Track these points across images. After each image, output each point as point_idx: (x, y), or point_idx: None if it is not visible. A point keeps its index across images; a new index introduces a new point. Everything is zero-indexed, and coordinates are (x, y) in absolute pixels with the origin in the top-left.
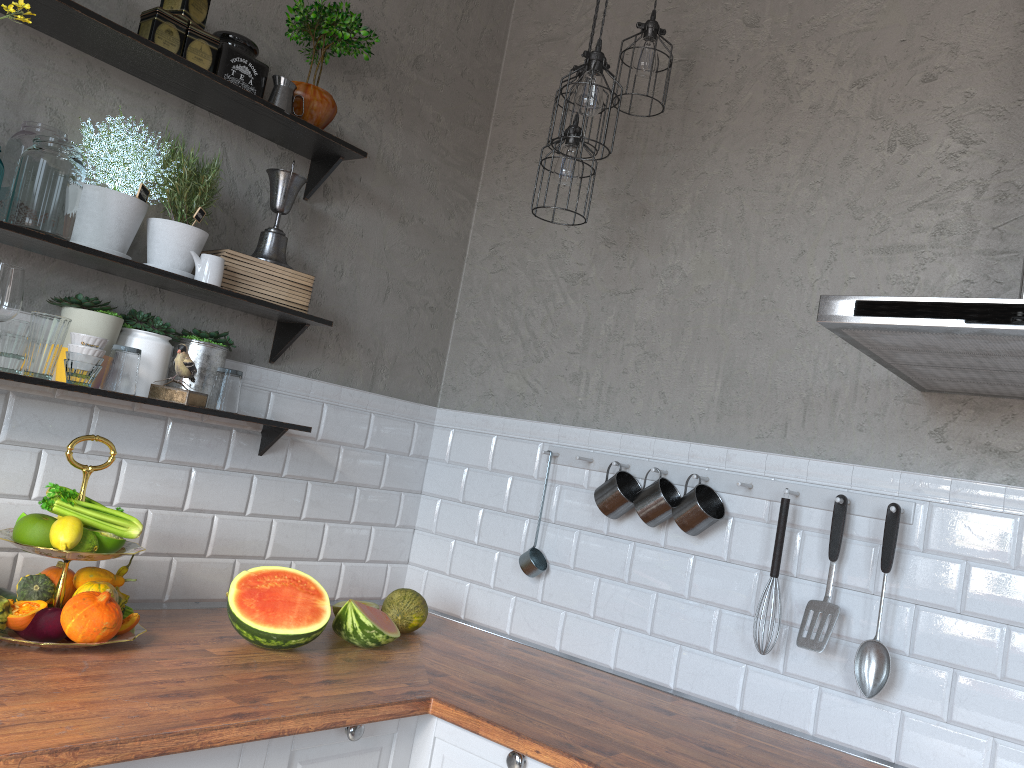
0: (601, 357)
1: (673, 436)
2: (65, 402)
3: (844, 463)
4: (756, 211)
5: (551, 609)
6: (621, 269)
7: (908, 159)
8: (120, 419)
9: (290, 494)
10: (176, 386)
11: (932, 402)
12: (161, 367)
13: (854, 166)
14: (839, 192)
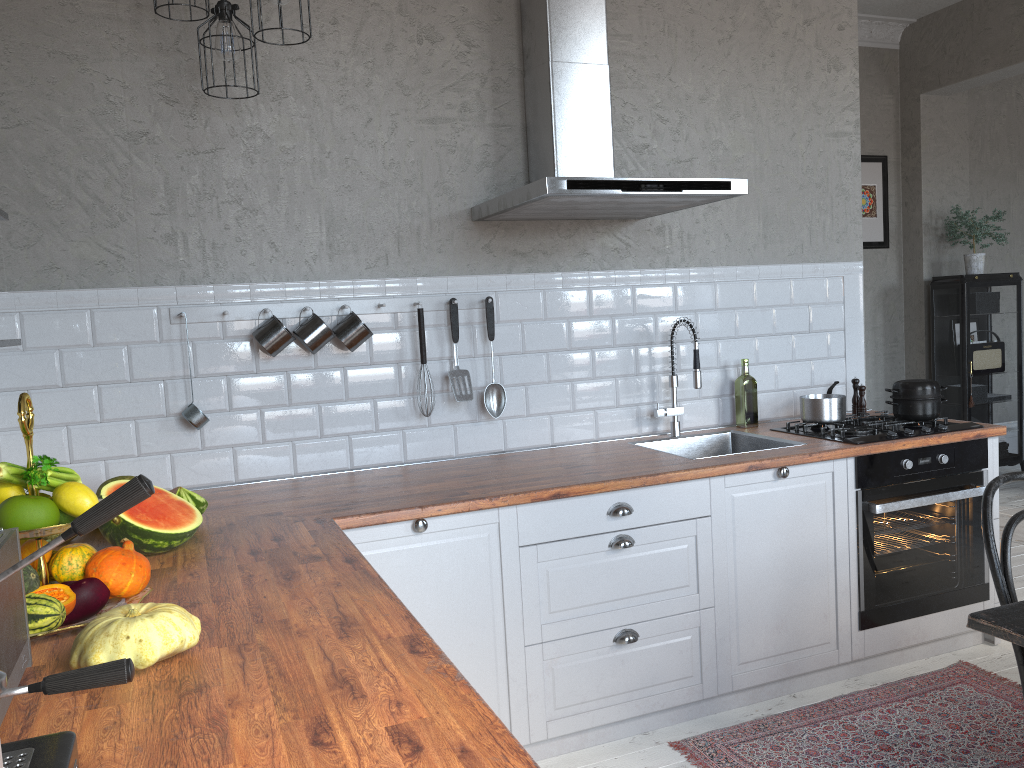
0: (195, 216)
1: (293, 278)
2: None
3: (441, 276)
4: (322, 82)
5: (217, 451)
6: (194, 129)
7: (433, 52)
8: None
9: None
10: None
11: (480, 227)
12: None
13: (396, 52)
14: (389, 72)
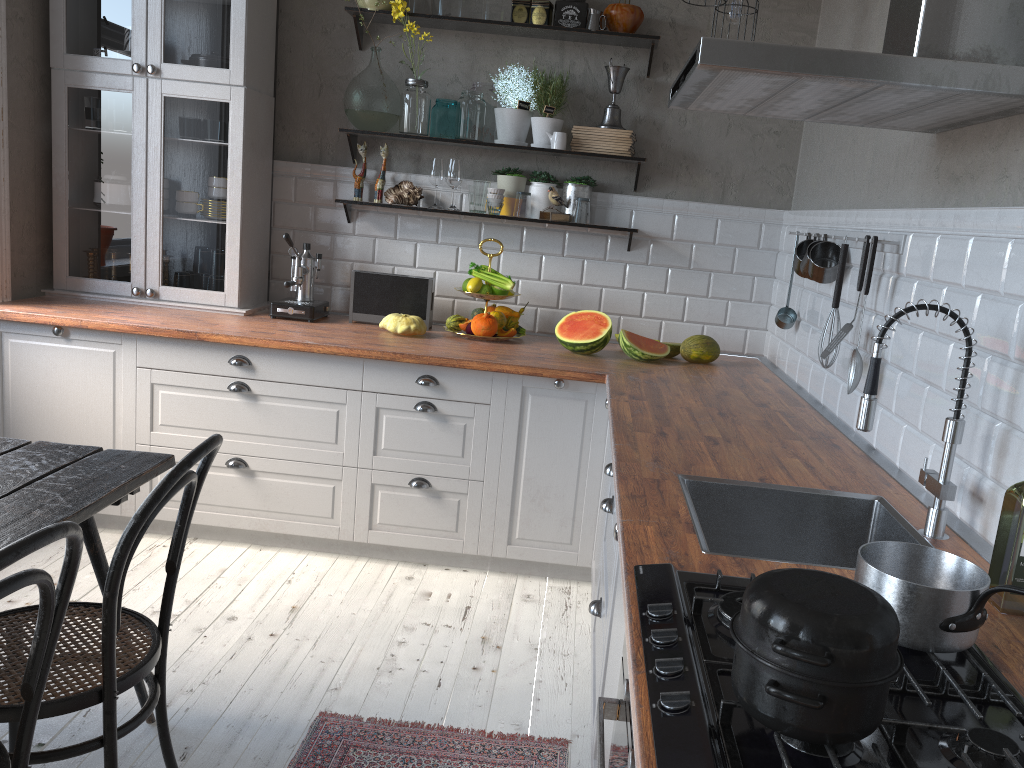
0: (839, 149)
1: (853, 207)
2: (508, 226)
3: (888, 209)
4: None
5: (797, 354)
6: None
7: None
8: (537, 233)
9: (654, 276)
10: (561, 211)
11: (938, 142)
12: (546, 201)
13: None
14: None
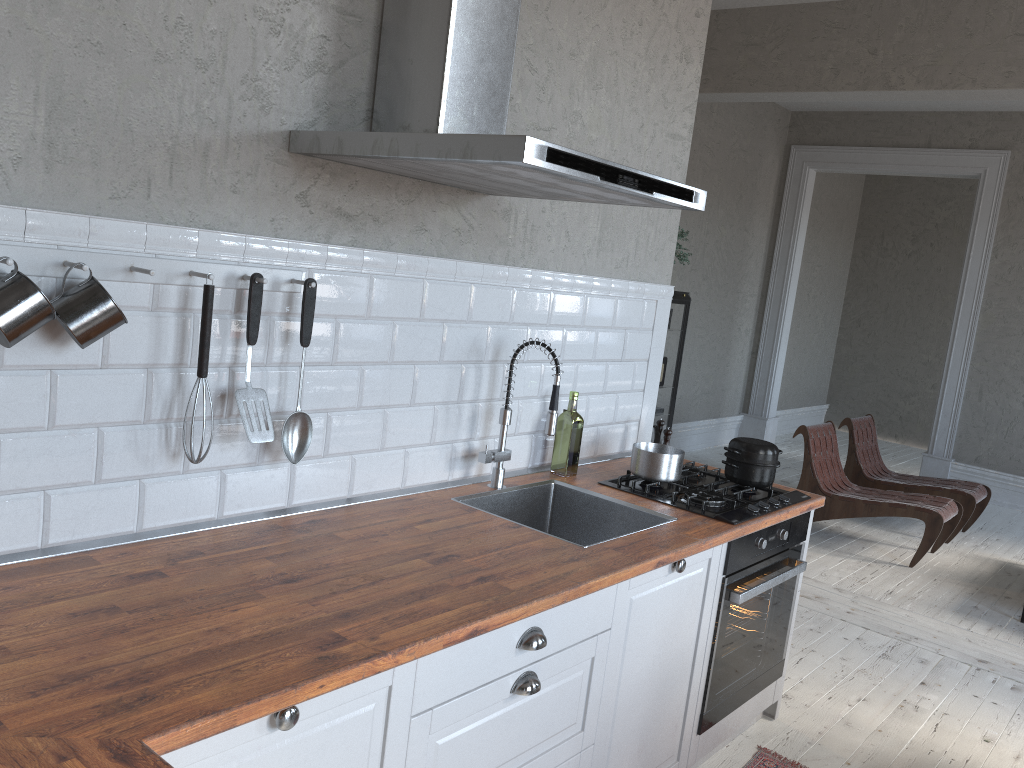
0: None
1: None
2: None
3: (237, 234)
4: None
5: None
6: None
7: None
8: None
9: None
10: None
11: (298, 164)
12: None
13: None
14: None
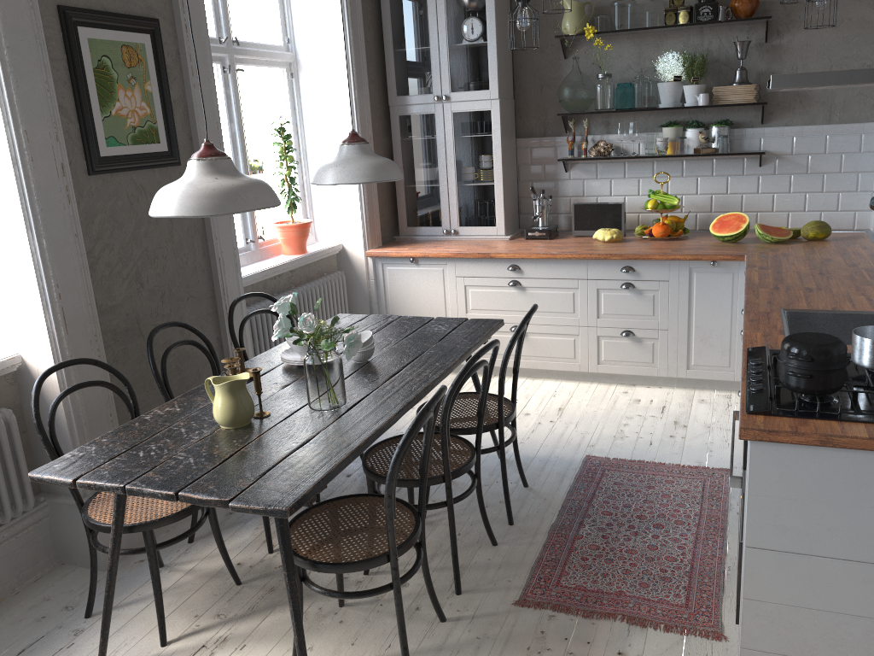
0: None
1: None
2: (672, 160)
3: None
4: None
5: None
6: None
7: None
8: (693, 162)
9: (780, 182)
10: (708, 146)
11: None
12: (697, 141)
13: None
14: None
